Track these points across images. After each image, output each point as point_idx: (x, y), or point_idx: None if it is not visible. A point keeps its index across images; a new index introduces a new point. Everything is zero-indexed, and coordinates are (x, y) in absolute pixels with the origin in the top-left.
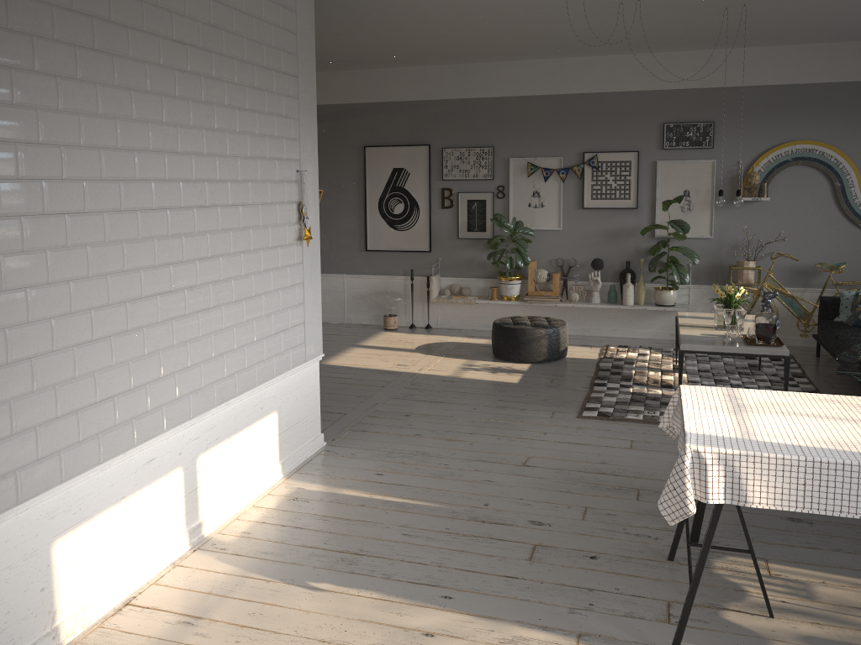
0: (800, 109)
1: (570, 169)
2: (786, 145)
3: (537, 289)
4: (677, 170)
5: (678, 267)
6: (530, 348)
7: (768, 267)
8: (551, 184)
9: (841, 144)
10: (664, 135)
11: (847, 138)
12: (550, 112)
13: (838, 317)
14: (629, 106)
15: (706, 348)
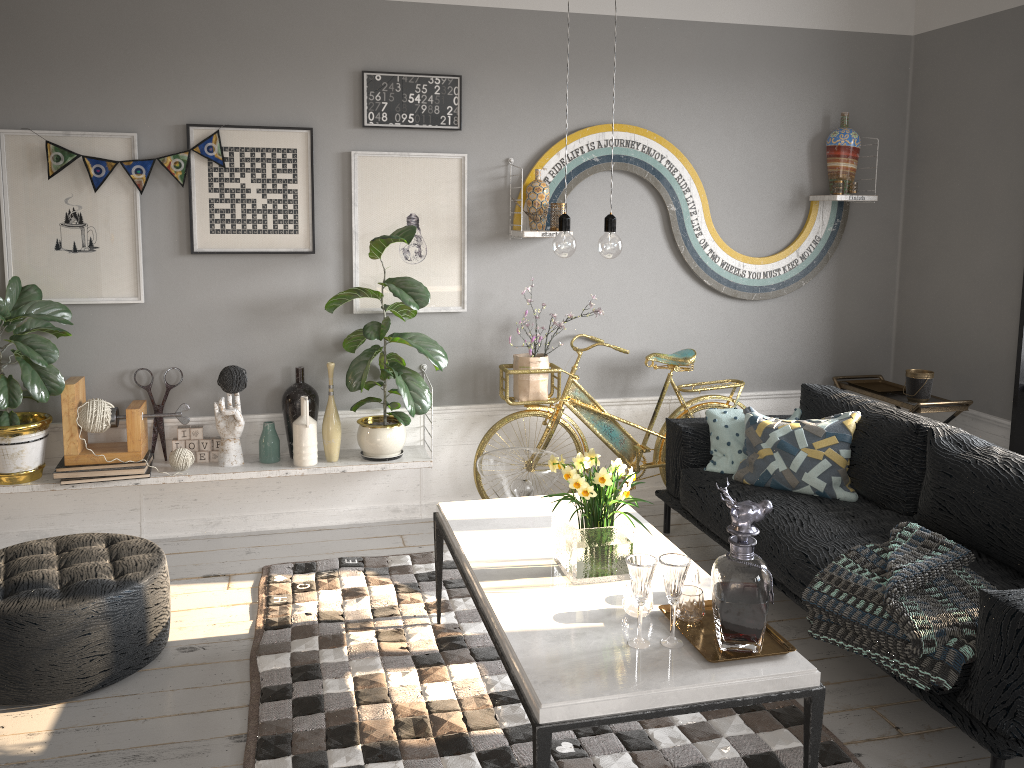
0: (609, 65)
1: (157, 162)
2: (590, 132)
3: (89, 449)
4: (393, 172)
5: (407, 377)
6: (56, 664)
7: (564, 363)
8: (113, 196)
9: (675, 134)
10: (365, 97)
11: (683, 125)
12: (99, 23)
13: (714, 462)
14: (287, 27)
15: (615, 703)
